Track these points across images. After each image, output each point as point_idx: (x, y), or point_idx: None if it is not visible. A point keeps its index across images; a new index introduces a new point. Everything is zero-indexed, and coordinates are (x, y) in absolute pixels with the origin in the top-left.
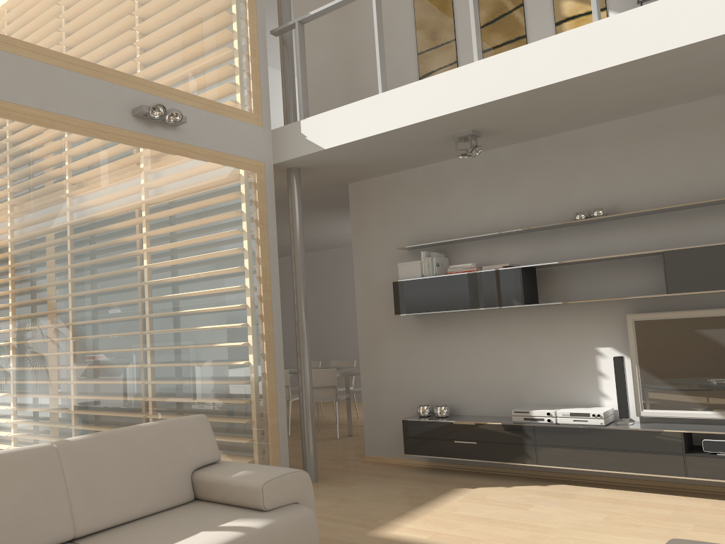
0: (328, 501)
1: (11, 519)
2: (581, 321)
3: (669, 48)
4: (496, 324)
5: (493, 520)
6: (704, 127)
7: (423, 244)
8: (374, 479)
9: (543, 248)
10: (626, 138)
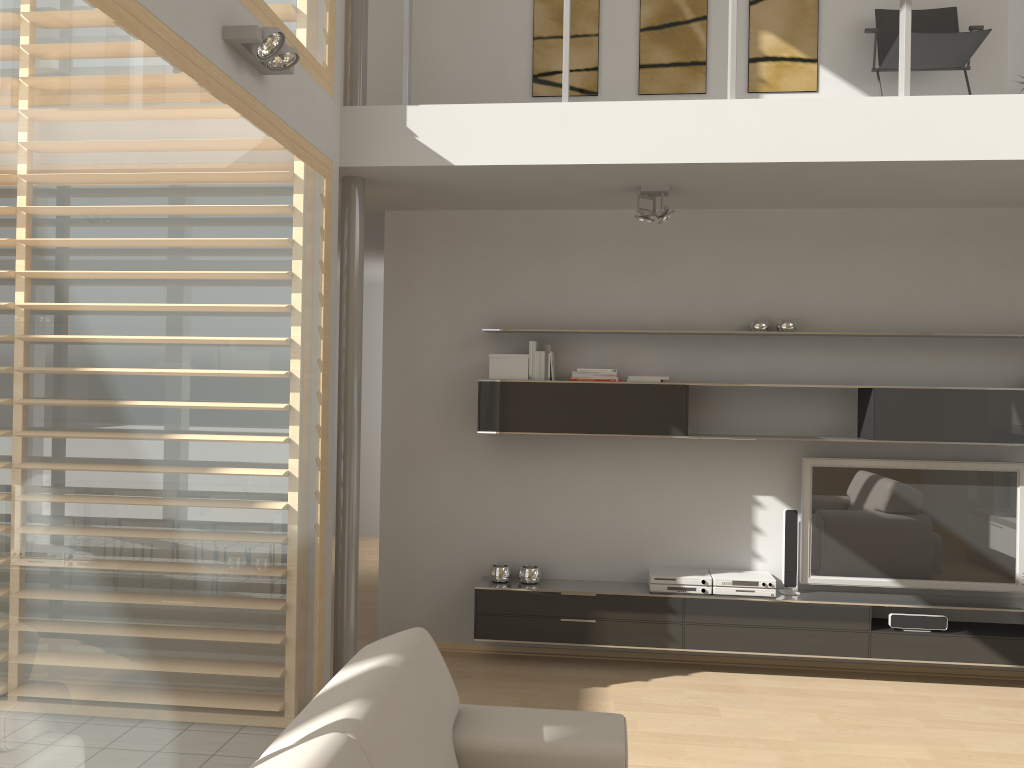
0: None
1: None
2: (738, 460)
3: (997, 158)
4: (619, 454)
5: (704, 737)
6: (913, 242)
7: (529, 330)
8: None
9: (697, 359)
10: (822, 235)
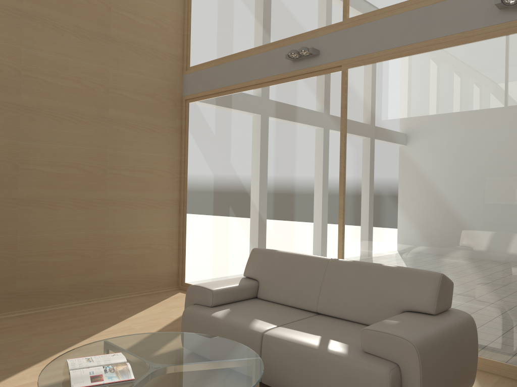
0: None
1: (294, 288)
2: None
3: None
4: None
5: None
6: None
7: None
8: None
9: None
10: None
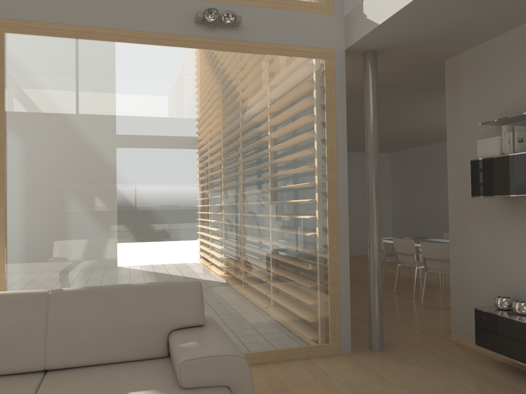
0: (365, 377)
1: None
2: None
3: None
4: None
5: None
6: None
7: (506, 118)
8: (436, 363)
9: None
10: None
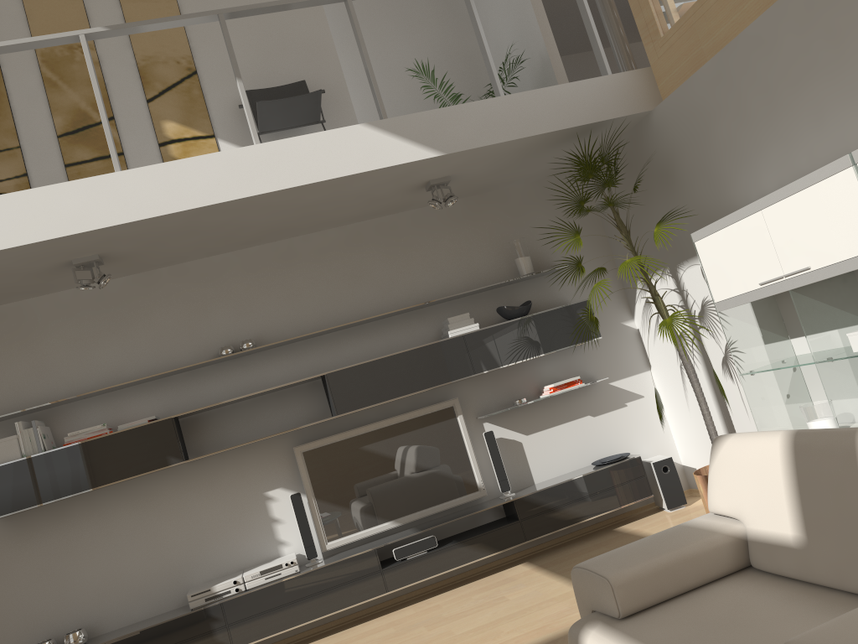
0: None
1: None
2: (243, 467)
3: (336, 176)
4: (136, 497)
5: None
6: (329, 256)
7: (14, 413)
8: None
9: (184, 394)
10: (258, 267)
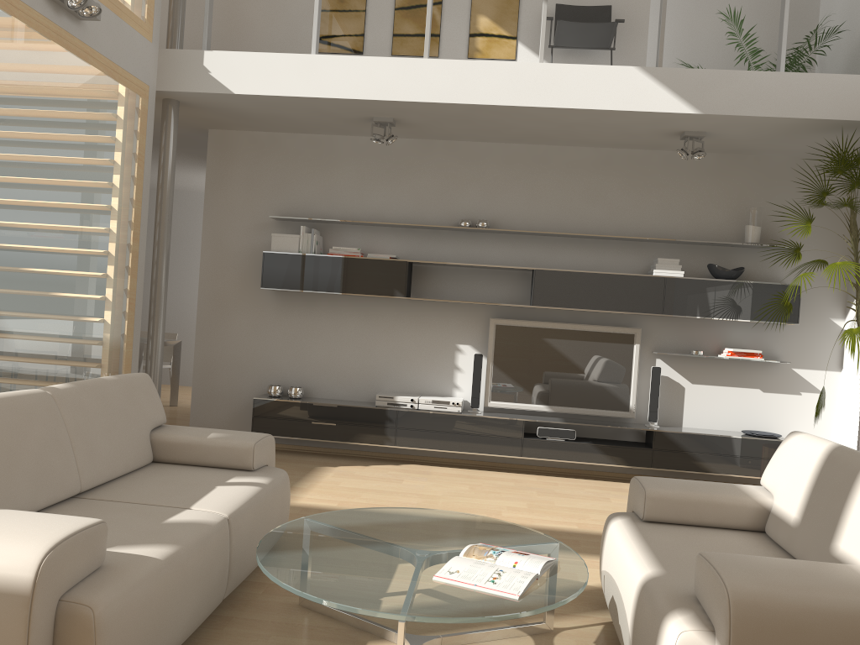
0: None
1: (37, 468)
2: (447, 319)
3: (596, 108)
4: (365, 311)
5: (380, 491)
6: (575, 171)
7: (302, 218)
8: None
9: (423, 246)
10: (513, 162)
